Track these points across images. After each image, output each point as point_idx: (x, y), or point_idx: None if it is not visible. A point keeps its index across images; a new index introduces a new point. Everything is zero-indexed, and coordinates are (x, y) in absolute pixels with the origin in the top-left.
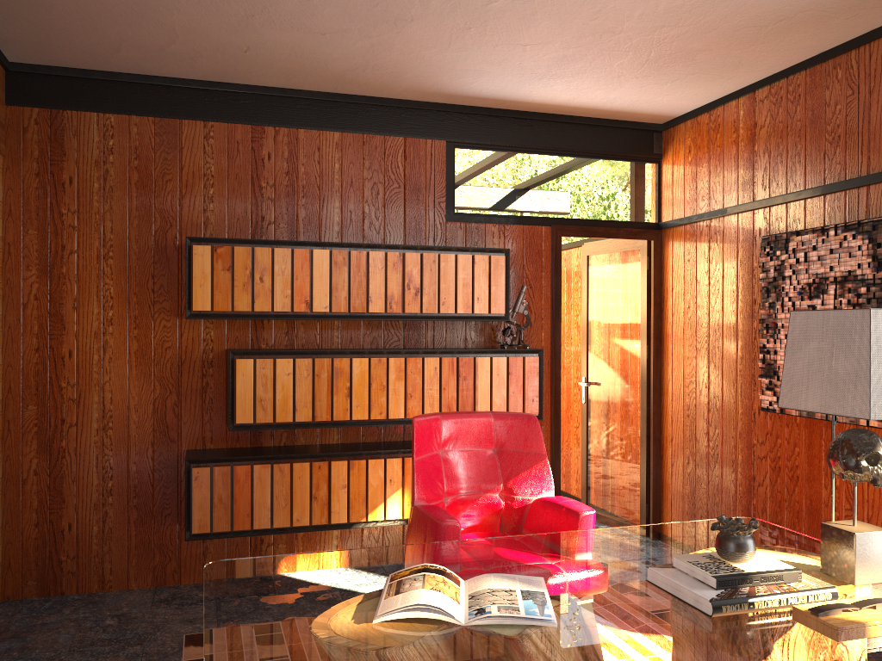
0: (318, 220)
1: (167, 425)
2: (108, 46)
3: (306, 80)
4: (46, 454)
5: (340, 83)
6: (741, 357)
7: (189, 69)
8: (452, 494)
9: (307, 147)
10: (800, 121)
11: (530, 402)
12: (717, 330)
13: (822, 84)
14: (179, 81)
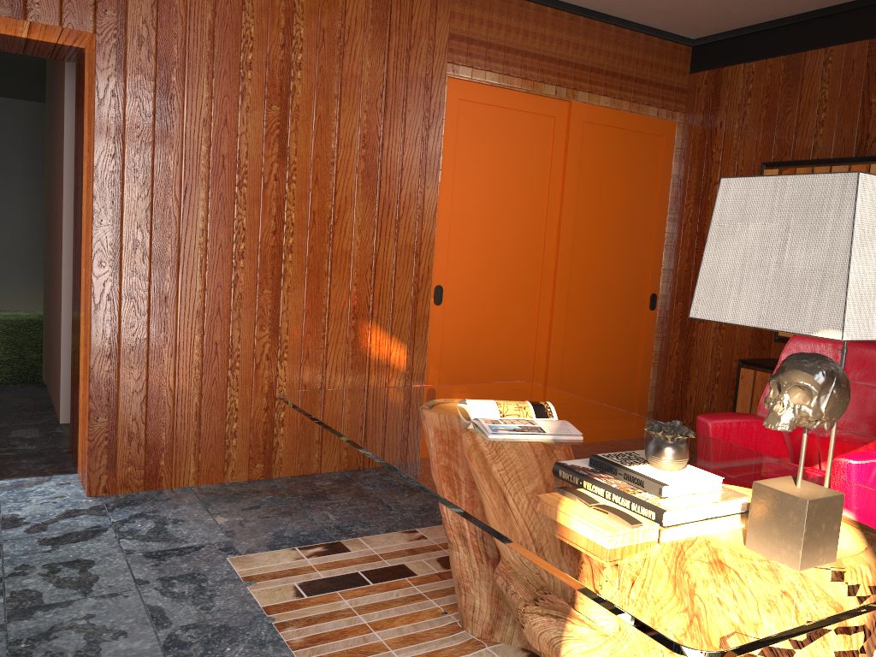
0: None
1: (761, 333)
2: (718, 10)
3: None
4: (683, 340)
5: None
6: None
7: (796, 3)
8: None
9: None
10: None
11: None
12: None
13: None
14: (805, 15)
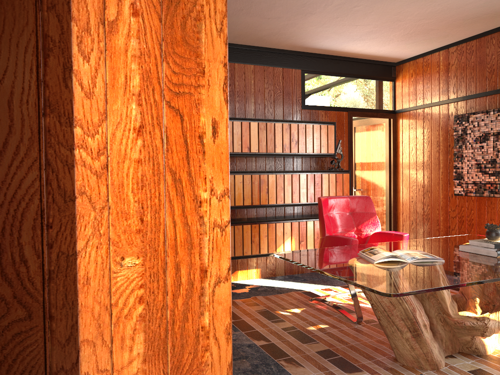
0: (244, 108)
1: None
2: None
3: (242, 39)
4: None
5: (257, 41)
6: (441, 172)
7: None
8: (335, 232)
9: (238, 72)
10: (473, 62)
11: (345, 195)
12: (428, 160)
13: (485, 46)
14: None
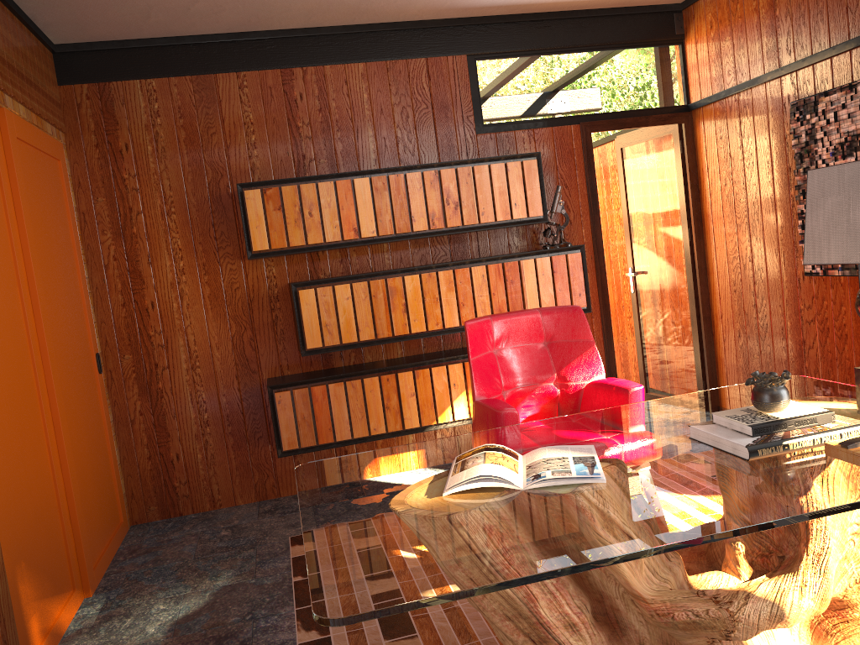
0: (355, 151)
1: (247, 358)
2: (139, 15)
3: (324, 17)
4: (147, 396)
5: (357, 15)
6: (781, 226)
7: (214, 24)
8: (510, 388)
9: (334, 82)
10: None
11: (577, 296)
12: (756, 203)
13: None
14: (208, 37)
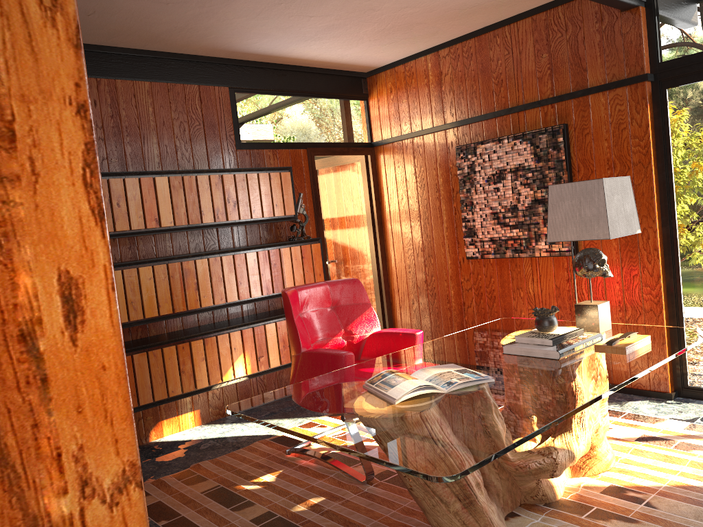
0: (142, 154)
1: None
2: None
3: (124, 39)
4: None
5: (152, 42)
6: (446, 227)
7: None
8: (313, 342)
9: (125, 94)
10: (474, 71)
11: (318, 276)
12: (426, 212)
13: (487, 47)
14: None
